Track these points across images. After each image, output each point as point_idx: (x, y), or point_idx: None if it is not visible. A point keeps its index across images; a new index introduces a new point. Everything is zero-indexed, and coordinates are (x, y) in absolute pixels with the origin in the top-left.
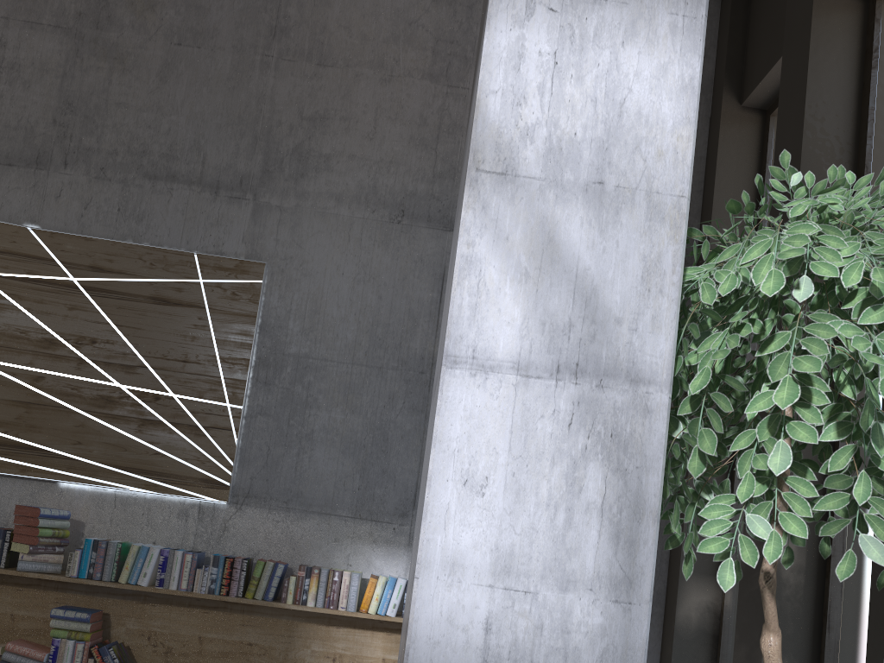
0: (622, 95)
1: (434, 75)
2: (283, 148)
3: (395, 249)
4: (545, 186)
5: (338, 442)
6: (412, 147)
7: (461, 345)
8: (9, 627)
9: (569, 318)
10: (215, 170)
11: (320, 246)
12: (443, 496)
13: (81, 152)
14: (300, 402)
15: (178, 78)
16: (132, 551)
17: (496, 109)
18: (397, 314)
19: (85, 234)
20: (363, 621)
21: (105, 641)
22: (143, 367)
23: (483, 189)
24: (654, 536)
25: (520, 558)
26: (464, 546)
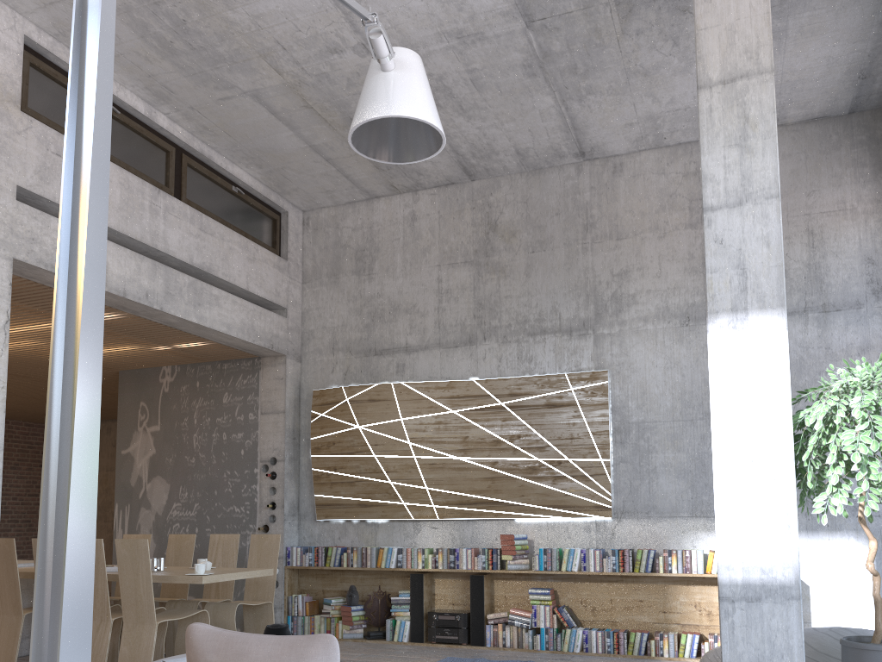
0: (760, 364)
1: (693, 224)
2: (605, 297)
3: (687, 343)
4: (737, 401)
5: (673, 471)
6: (686, 274)
7: (717, 458)
8: (504, 602)
9: (753, 443)
10: (567, 321)
11: (639, 352)
12: (720, 507)
13: (491, 330)
14: (644, 450)
15: (536, 272)
16: (565, 552)
17: (716, 379)
18: (696, 384)
19: (502, 376)
20: (709, 580)
21: (558, 605)
22: (548, 446)
23: (716, 406)
24: (795, 510)
25: (749, 523)
26: (729, 521)
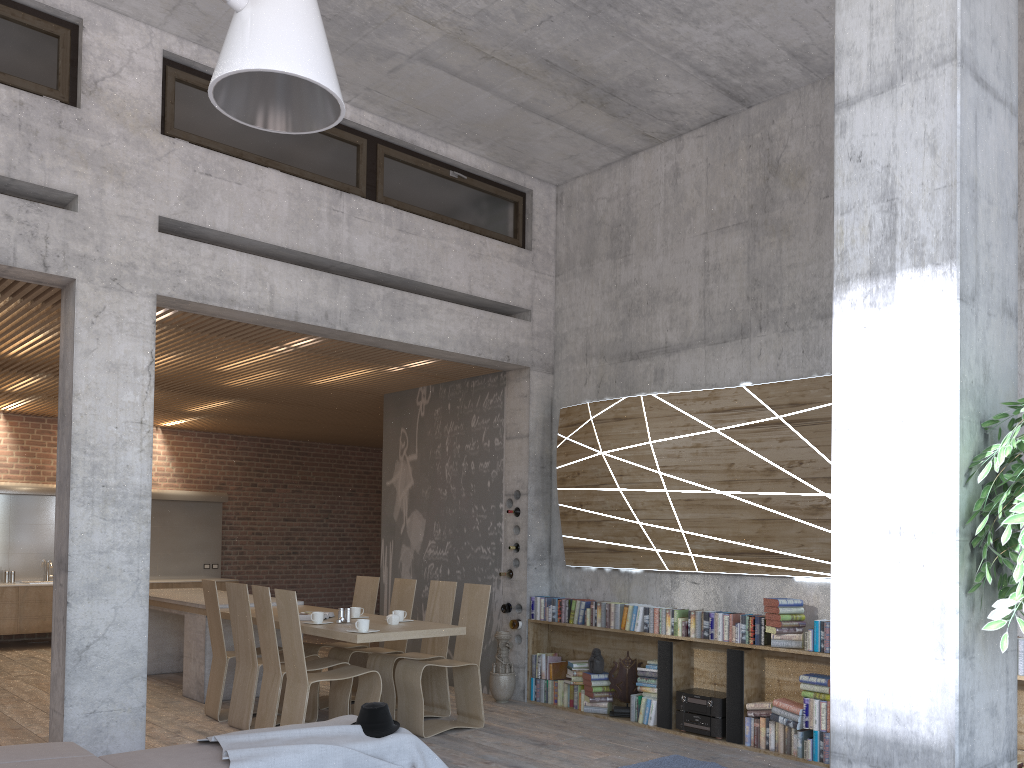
0: (909, 365)
1: None
2: None
3: None
4: (871, 430)
5: None
6: None
7: (838, 526)
8: (777, 689)
9: (892, 502)
10: None
11: None
12: (838, 606)
13: (769, 315)
14: None
15: (830, 225)
16: None
17: (841, 393)
18: None
19: (781, 379)
20: None
21: None
22: None
23: (839, 439)
24: (954, 621)
25: (880, 636)
26: (851, 631)
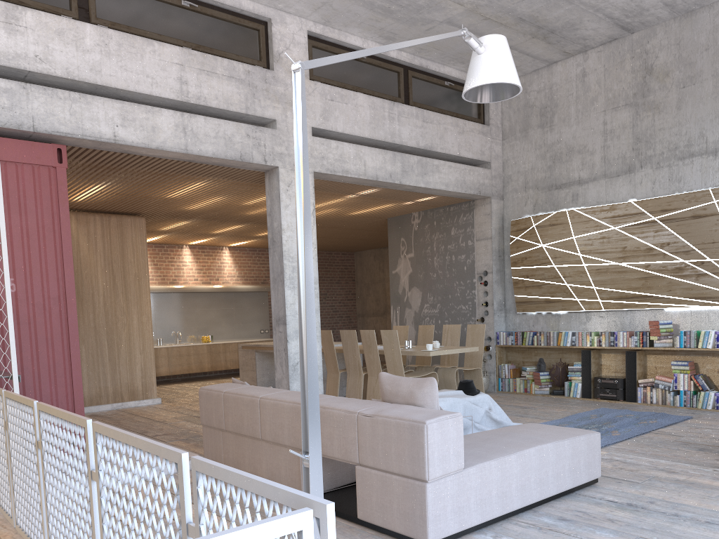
0: None
1: None
2: None
3: None
4: None
5: None
6: None
7: None
8: (654, 371)
9: None
10: (712, 143)
11: None
12: None
13: (647, 159)
14: None
15: (685, 104)
16: (701, 333)
17: None
18: None
19: (655, 196)
20: None
21: (697, 374)
22: (693, 250)
23: None
24: None
25: None
26: None
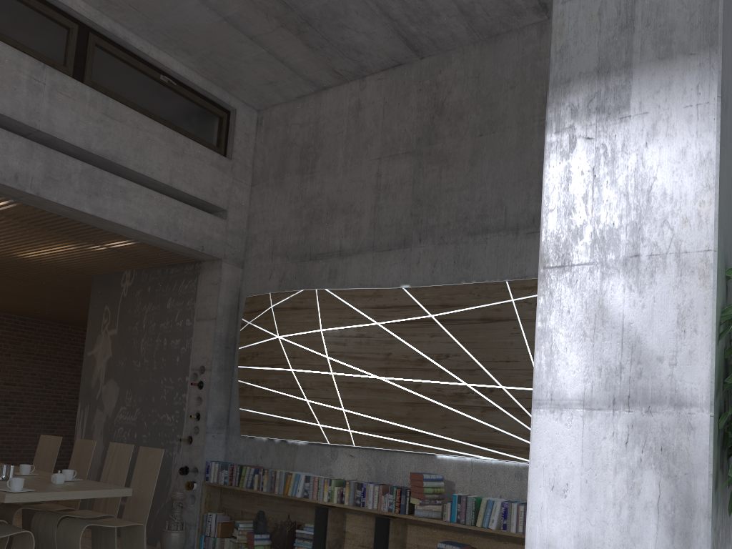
0: (649, 184)
1: None
2: None
3: None
4: (593, 268)
5: None
6: None
7: (542, 392)
8: None
9: (619, 362)
10: (514, 216)
11: None
12: (538, 498)
13: (428, 229)
14: None
15: (482, 159)
16: (482, 503)
17: (554, 221)
18: None
19: (435, 284)
20: None
21: None
22: (480, 369)
23: (549, 280)
24: (706, 529)
25: (596, 543)
26: (554, 533)
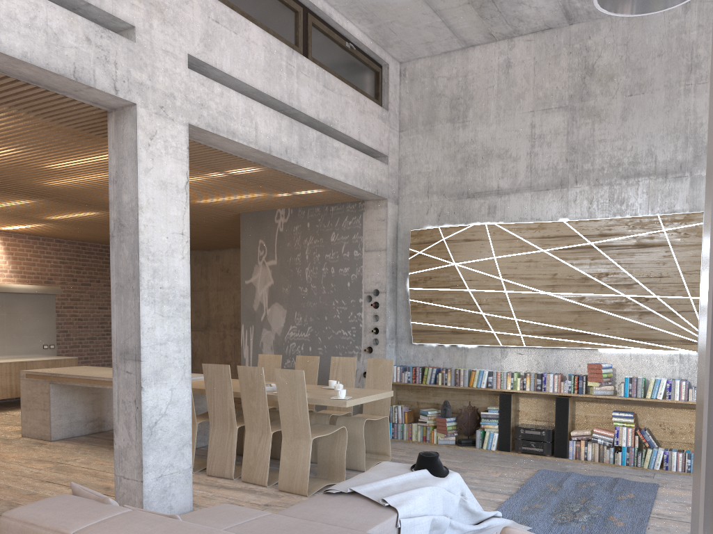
0: None
1: None
2: (705, 139)
3: None
4: None
5: None
6: None
7: None
8: (584, 421)
9: None
10: (663, 164)
11: None
12: None
13: (583, 173)
14: None
15: (632, 115)
16: (651, 382)
17: None
18: None
19: (592, 217)
20: None
21: (639, 427)
22: (636, 284)
23: None
24: None
25: None
26: None
